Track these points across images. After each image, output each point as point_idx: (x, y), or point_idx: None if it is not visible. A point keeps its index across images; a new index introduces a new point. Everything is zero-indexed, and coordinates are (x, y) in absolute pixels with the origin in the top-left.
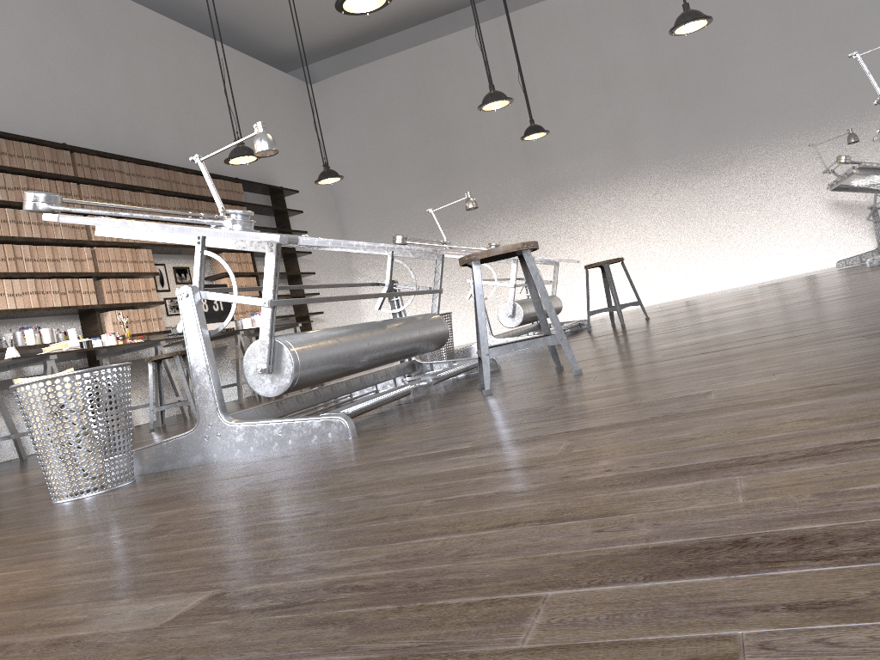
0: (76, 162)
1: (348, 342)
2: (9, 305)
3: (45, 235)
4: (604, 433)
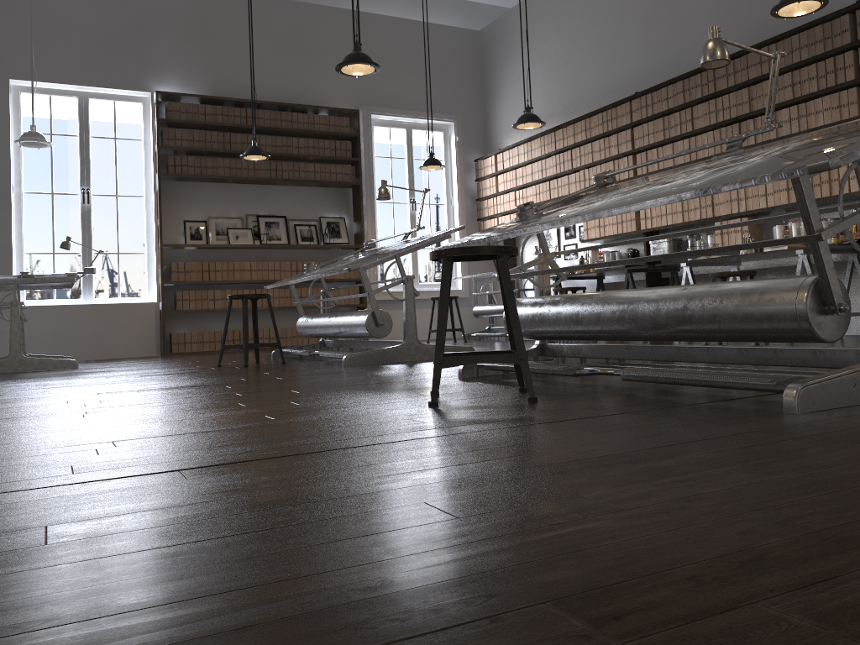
0: (856, 23)
1: (312, 322)
2: (760, 205)
3: (805, 127)
4: (157, 363)
